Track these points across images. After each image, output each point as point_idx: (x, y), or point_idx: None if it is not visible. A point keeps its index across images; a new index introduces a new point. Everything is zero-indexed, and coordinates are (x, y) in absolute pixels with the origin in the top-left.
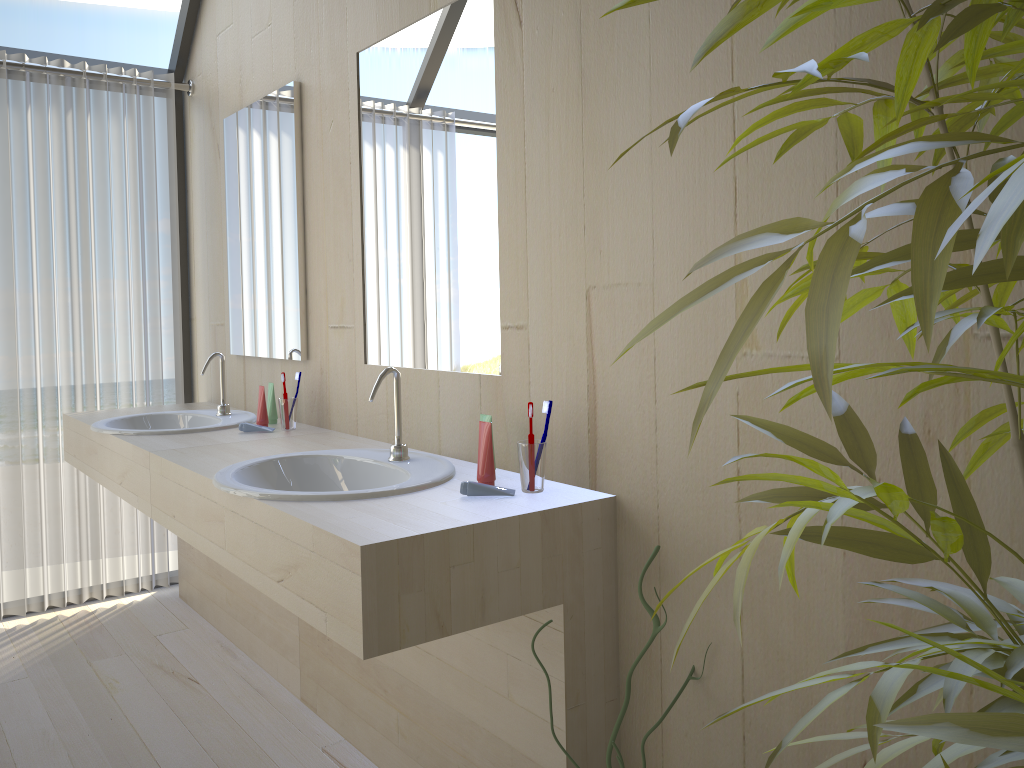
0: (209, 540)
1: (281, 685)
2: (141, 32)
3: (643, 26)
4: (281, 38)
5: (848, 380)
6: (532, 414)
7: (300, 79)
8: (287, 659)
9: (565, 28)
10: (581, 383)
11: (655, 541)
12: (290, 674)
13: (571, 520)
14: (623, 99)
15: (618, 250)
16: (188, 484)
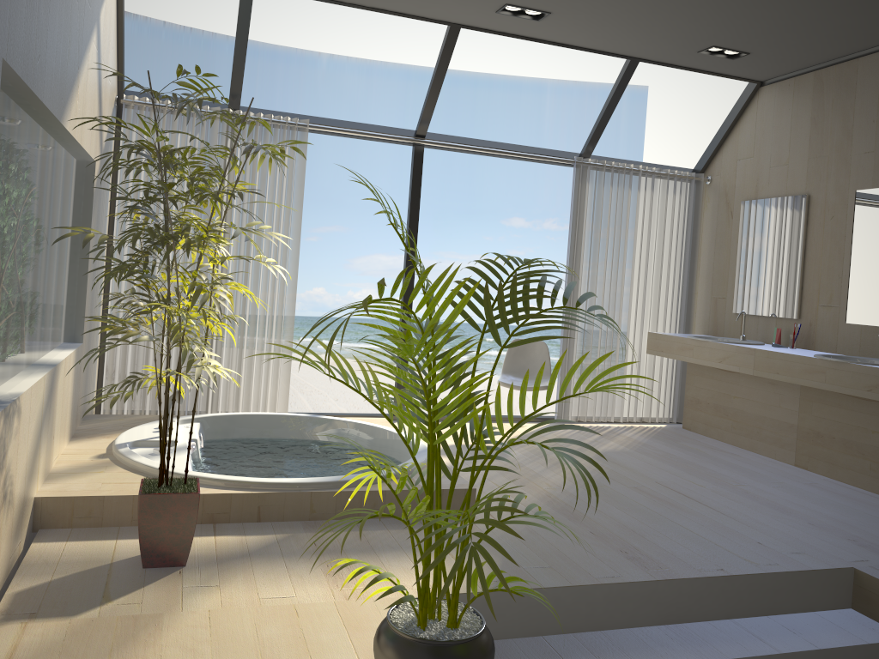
0: (810, 380)
1: (778, 461)
2: (511, 91)
3: None
4: (795, 172)
5: None
6: None
7: (809, 193)
8: (784, 448)
9: None
10: None
11: None
12: (786, 455)
13: None
14: None
15: None
16: (793, 360)
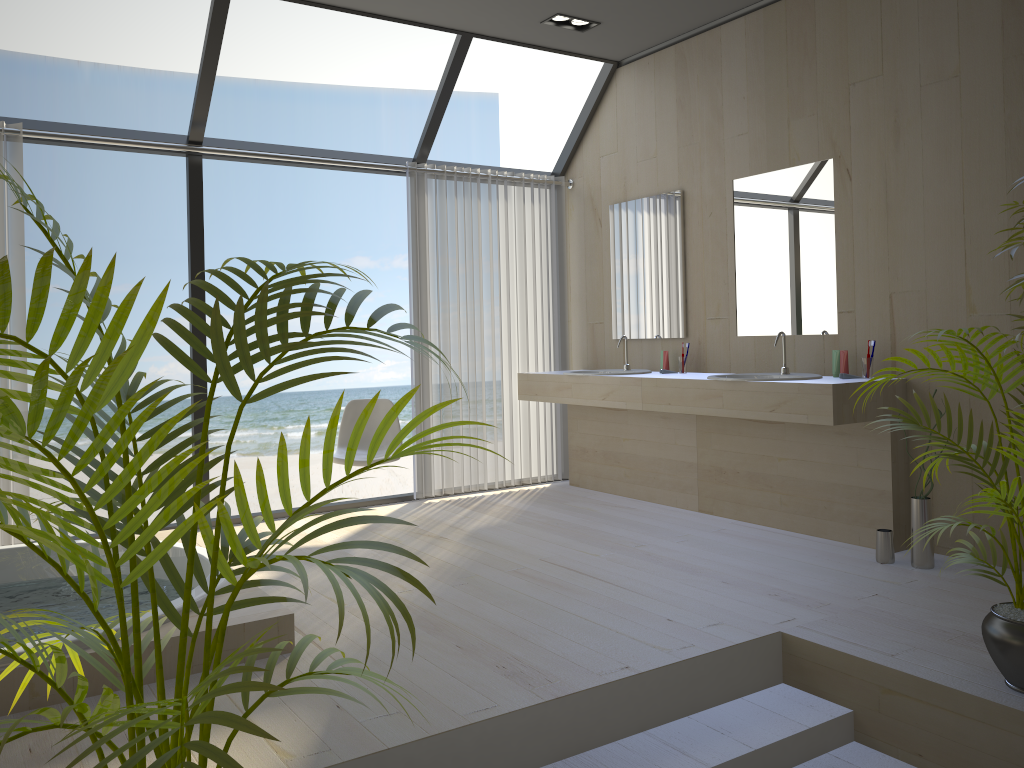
0: (706, 407)
1: (680, 508)
2: (337, 104)
3: (920, 188)
4: (665, 165)
5: (1014, 321)
6: (869, 345)
7: (683, 189)
8: (686, 493)
9: (877, 184)
10: (886, 333)
11: (927, 393)
12: (688, 500)
13: (891, 386)
14: (909, 216)
15: (907, 277)
16: (685, 386)
